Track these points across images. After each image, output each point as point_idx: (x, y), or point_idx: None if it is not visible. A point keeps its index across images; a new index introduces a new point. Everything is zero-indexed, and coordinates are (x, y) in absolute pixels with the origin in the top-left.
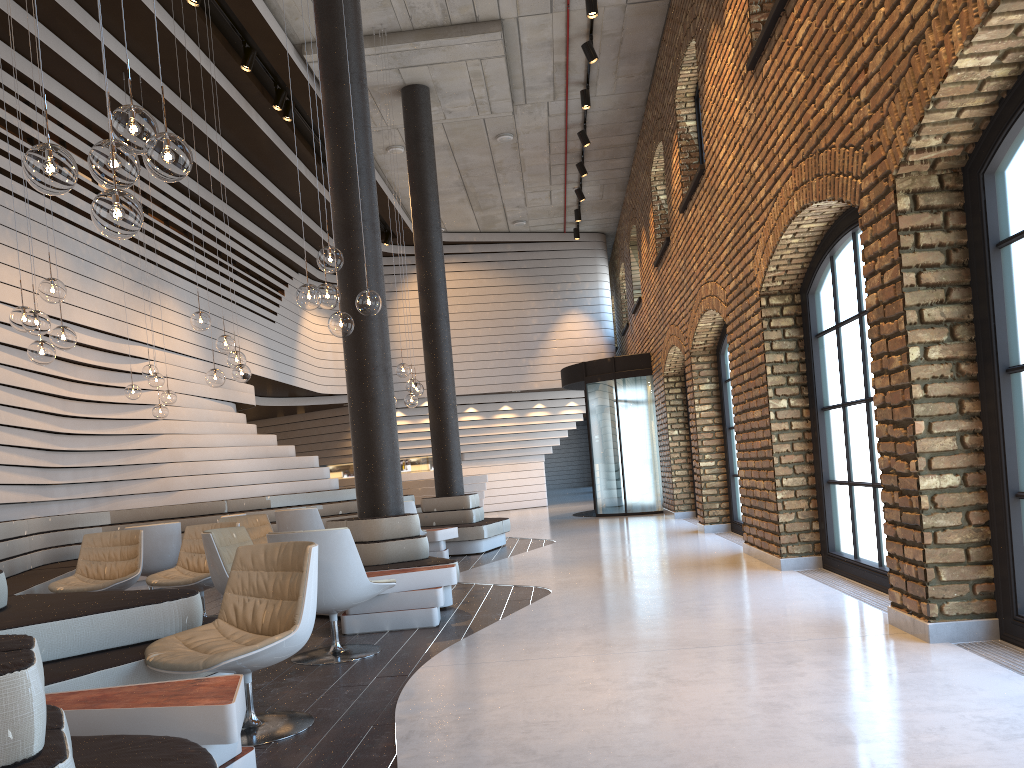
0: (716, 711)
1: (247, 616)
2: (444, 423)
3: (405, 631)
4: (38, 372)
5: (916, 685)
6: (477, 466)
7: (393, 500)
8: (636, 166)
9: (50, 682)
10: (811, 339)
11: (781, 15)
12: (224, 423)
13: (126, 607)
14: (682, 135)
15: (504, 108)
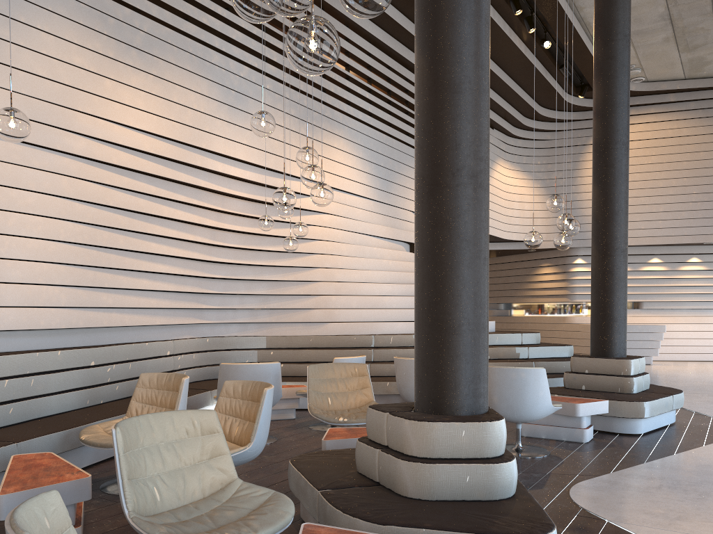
0: None
1: None
2: (608, 271)
3: None
4: (174, 200)
5: None
6: (656, 315)
7: (465, 390)
8: None
9: None
10: None
11: None
12: (386, 260)
13: None
14: None
15: None
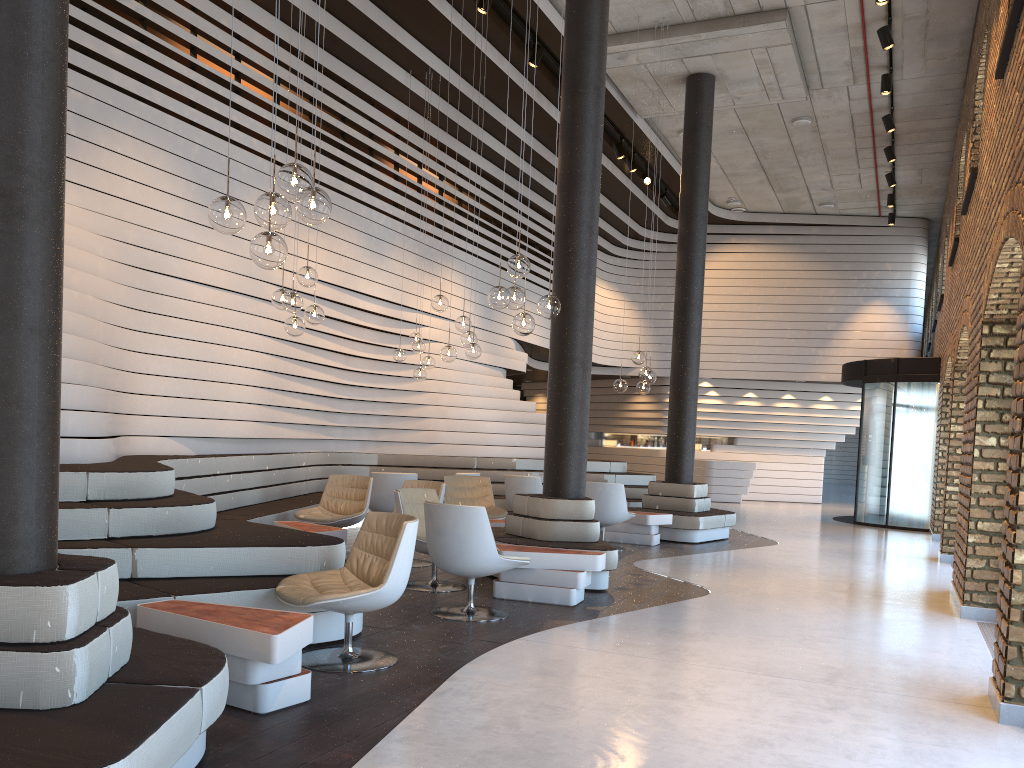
0: (703, 733)
1: (364, 569)
2: (681, 411)
3: (543, 605)
4: (325, 332)
5: (919, 757)
6: (750, 452)
7: (573, 484)
8: (955, 151)
9: (199, 592)
10: None
11: (1018, 26)
12: (488, 387)
13: (277, 545)
14: (978, 129)
15: (796, 94)
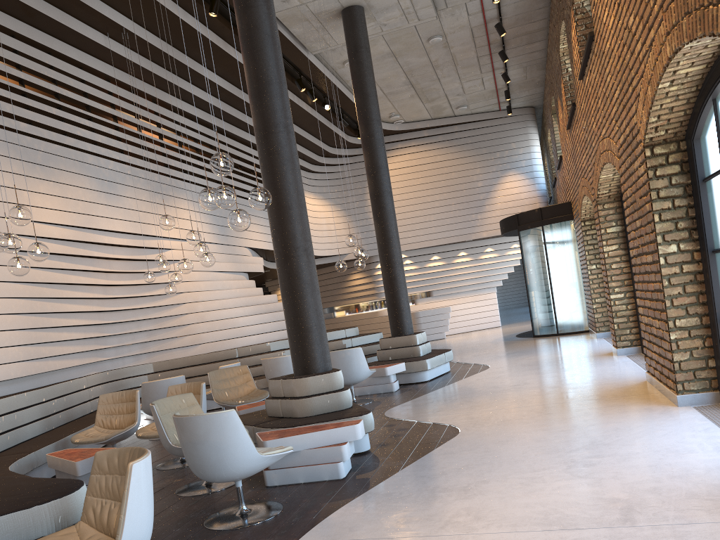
0: None
1: (103, 519)
2: (393, 278)
3: (315, 484)
4: (77, 269)
5: None
6: (443, 300)
7: (319, 360)
8: (550, 46)
9: None
10: (698, 184)
11: None
12: (235, 289)
13: None
14: (577, 10)
15: (428, 14)
